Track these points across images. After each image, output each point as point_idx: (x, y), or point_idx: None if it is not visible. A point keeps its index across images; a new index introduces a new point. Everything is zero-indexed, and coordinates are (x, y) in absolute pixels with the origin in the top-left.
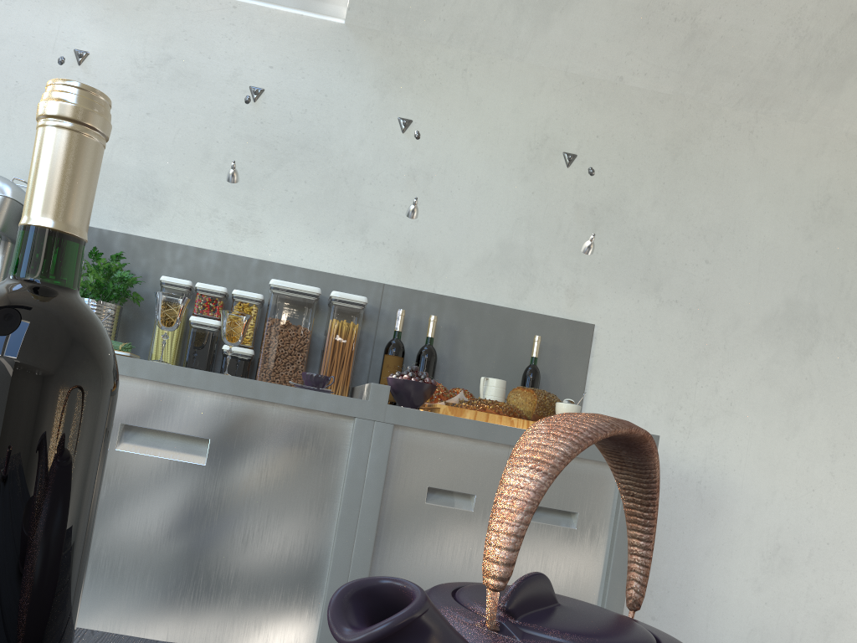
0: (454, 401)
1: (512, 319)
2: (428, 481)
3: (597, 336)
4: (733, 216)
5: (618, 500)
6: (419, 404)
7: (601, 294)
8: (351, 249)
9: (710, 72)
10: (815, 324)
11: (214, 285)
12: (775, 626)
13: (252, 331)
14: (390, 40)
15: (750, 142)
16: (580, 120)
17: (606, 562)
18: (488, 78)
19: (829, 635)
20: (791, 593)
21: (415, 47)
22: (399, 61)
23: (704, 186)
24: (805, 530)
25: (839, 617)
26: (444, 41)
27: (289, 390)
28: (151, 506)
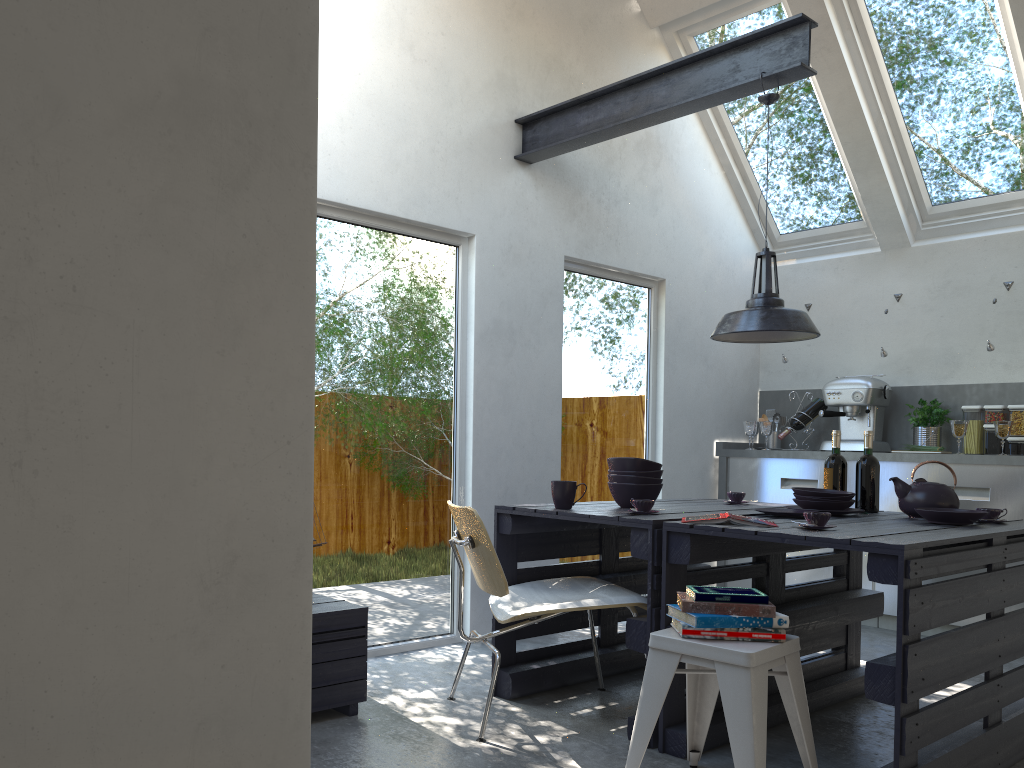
0: None
1: None
2: None
3: None
4: None
5: None
6: None
7: None
8: None
9: None
10: None
11: (999, 402)
12: None
13: (1023, 427)
14: None
15: None
16: None
17: None
18: None
19: None
20: None
21: None
22: None
23: None
24: None
25: None
26: None
27: None
28: None
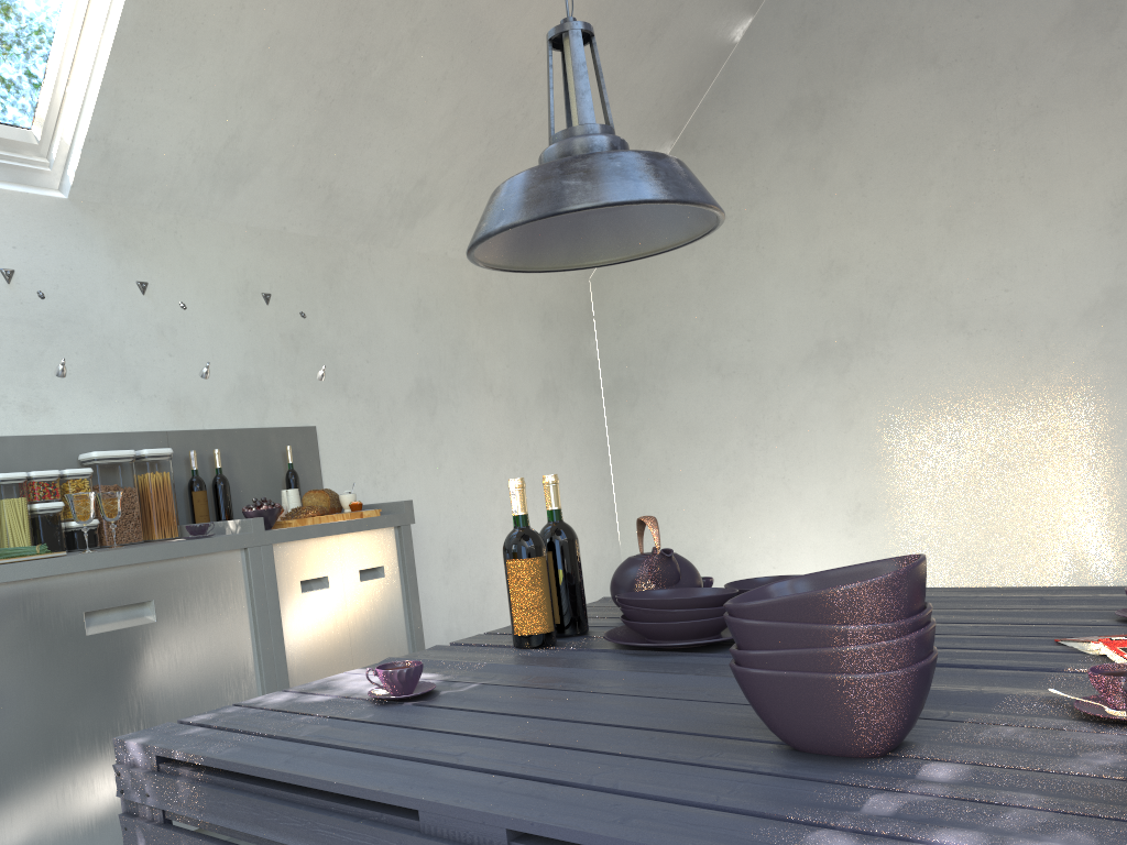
0: (283, 514)
1: (264, 436)
2: (300, 577)
3: (319, 434)
4: (374, 324)
5: (402, 549)
6: (274, 524)
7: (313, 401)
8: (132, 407)
9: (341, 220)
10: (433, 392)
11: (26, 468)
12: (460, 603)
13: None
14: (110, 211)
15: (370, 267)
16: (266, 265)
17: (404, 591)
18: (194, 237)
19: (486, 597)
20: (462, 578)
21: (132, 215)
22: (123, 230)
23: (353, 305)
24: (460, 534)
25: (487, 583)
26: (154, 208)
27: (201, 542)
28: (128, 669)
